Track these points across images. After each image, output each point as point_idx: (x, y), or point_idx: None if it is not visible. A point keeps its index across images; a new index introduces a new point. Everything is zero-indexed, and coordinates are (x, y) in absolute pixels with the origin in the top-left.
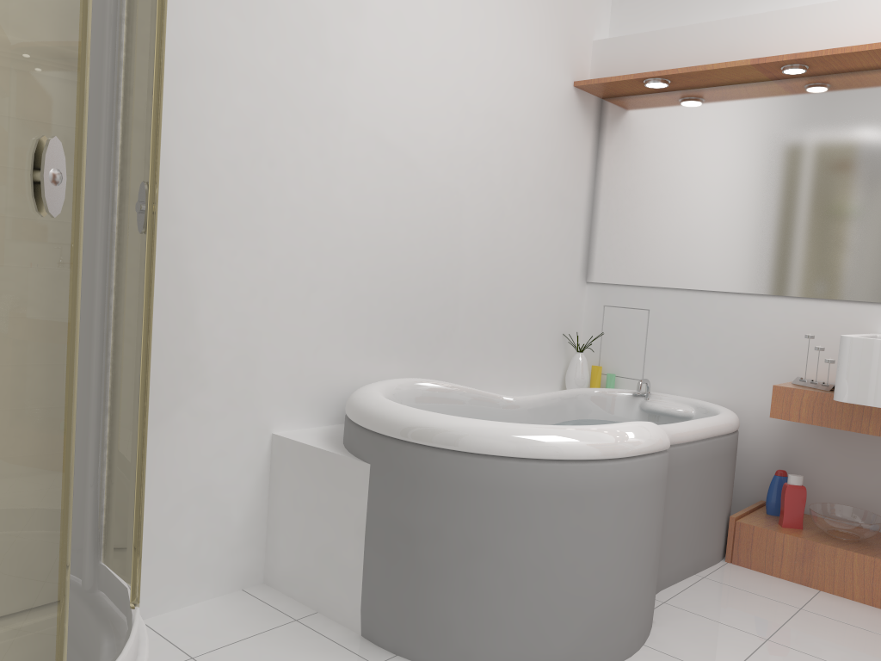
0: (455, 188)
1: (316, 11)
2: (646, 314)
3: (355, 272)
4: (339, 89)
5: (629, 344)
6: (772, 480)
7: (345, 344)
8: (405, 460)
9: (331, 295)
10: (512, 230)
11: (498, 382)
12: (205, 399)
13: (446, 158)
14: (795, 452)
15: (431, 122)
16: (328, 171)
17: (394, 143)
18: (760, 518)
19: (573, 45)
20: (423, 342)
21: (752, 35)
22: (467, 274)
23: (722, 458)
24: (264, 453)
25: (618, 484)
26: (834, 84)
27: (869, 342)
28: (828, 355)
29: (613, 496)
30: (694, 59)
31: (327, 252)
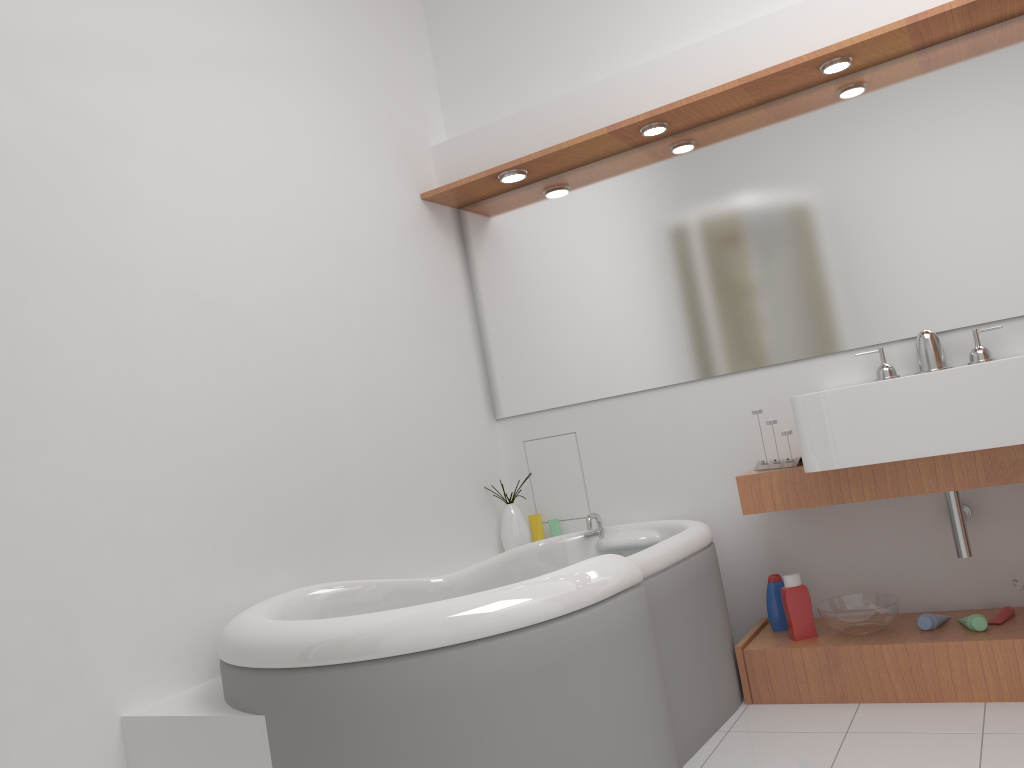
0: (306, 338)
1: (67, 151)
2: (574, 438)
3: (196, 468)
4: (121, 241)
5: (564, 478)
6: (767, 589)
7: (202, 566)
8: (310, 693)
9: (168, 506)
10: (390, 375)
11: (420, 565)
12: (3, 696)
13: (285, 305)
14: (781, 549)
15: (255, 265)
16: (128, 346)
17: (212, 297)
18: (768, 638)
19: (409, 154)
20: (311, 538)
21: (600, 104)
22: (347, 439)
23: (705, 578)
24: (114, 747)
25: (594, 641)
26: (699, 138)
27: (822, 396)
28: (783, 429)
29: (593, 657)
30: (547, 142)
31: (149, 450)
